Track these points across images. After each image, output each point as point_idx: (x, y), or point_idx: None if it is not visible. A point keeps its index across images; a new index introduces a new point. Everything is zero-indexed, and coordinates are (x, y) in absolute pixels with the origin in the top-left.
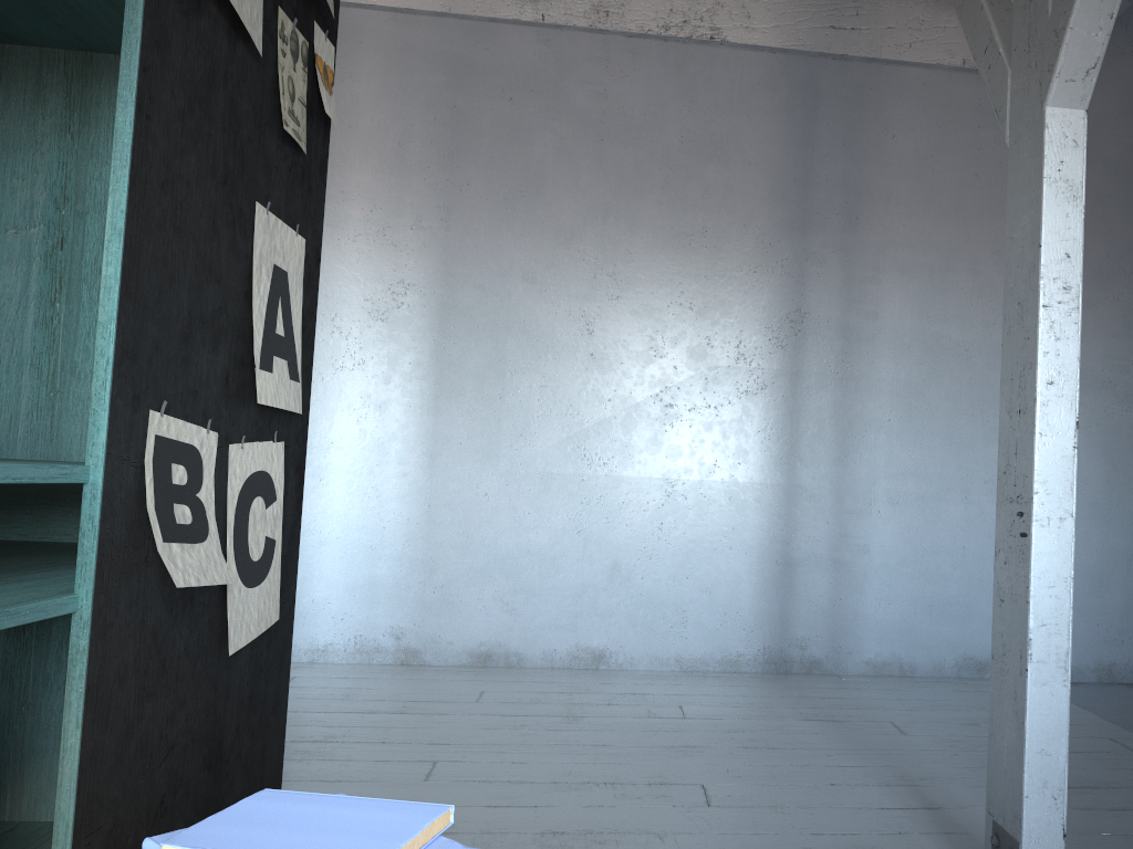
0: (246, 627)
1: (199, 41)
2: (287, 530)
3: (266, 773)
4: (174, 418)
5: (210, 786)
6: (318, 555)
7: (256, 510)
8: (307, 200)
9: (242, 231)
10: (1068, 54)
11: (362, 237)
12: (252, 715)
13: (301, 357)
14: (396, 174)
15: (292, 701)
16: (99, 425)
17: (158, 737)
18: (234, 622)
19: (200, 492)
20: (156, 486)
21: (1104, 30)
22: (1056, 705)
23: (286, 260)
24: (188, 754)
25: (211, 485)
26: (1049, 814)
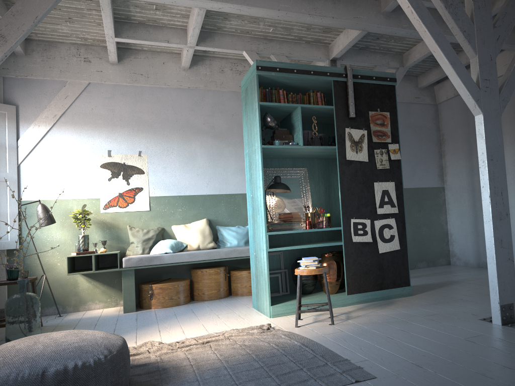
0: (384, 249)
1: (352, 167)
2: (399, 233)
3: (401, 275)
4: (357, 219)
5: (380, 273)
6: (513, 239)
7: (385, 230)
8: (393, 175)
9: (370, 188)
10: (468, 105)
11: (509, 144)
12: (393, 264)
13: (398, 202)
14: (514, 122)
15: (486, 277)
16: (341, 222)
17: (363, 262)
18: (380, 248)
19: (366, 228)
20: (353, 228)
21: (470, 98)
22: (493, 269)
23: (386, 188)
24: (372, 266)
25: (369, 227)
26: (494, 296)
